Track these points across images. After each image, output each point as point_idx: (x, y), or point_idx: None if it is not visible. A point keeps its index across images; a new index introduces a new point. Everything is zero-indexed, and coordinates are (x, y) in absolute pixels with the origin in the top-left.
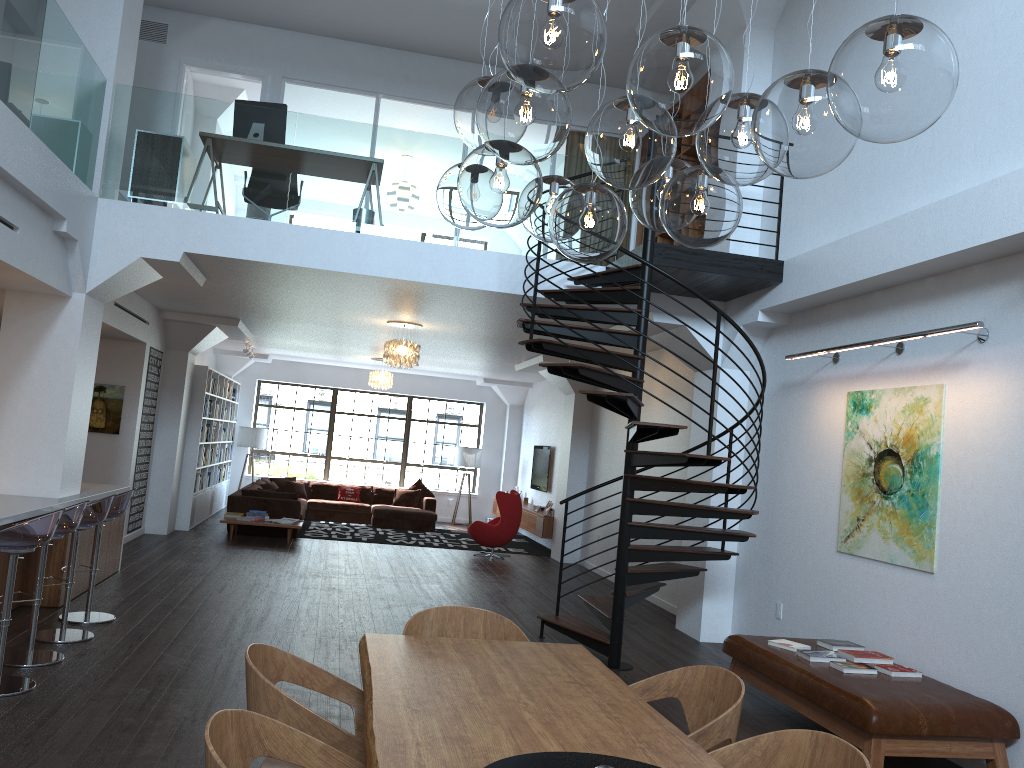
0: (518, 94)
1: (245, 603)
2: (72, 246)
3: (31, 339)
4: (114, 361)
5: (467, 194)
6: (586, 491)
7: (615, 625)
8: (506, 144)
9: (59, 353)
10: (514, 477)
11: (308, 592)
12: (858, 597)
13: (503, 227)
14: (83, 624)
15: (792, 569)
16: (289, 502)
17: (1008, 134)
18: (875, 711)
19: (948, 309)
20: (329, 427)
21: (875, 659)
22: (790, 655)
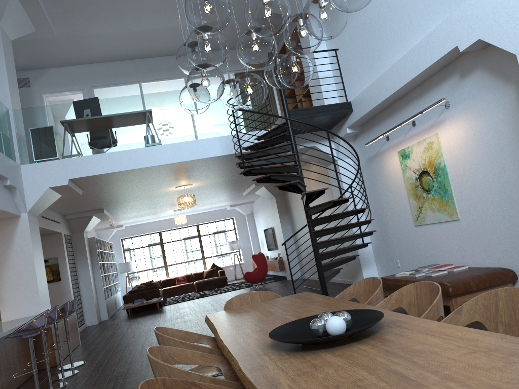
0: (201, 38)
1: (146, 338)
2: (14, 191)
3: (7, 241)
4: (48, 246)
5: (193, 91)
6: (292, 236)
7: (324, 292)
8: (203, 61)
9: (22, 244)
10: (258, 248)
11: (175, 325)
12: (430, 243)
13: (213, 101)
14: (71, 368)
15: (398, 242)
16: (153, 290)
17: (430, 12)
18: (449, 286)
19: (429, 98)
20: (162, 251)
21: (445, 267)
22: (406, 277)
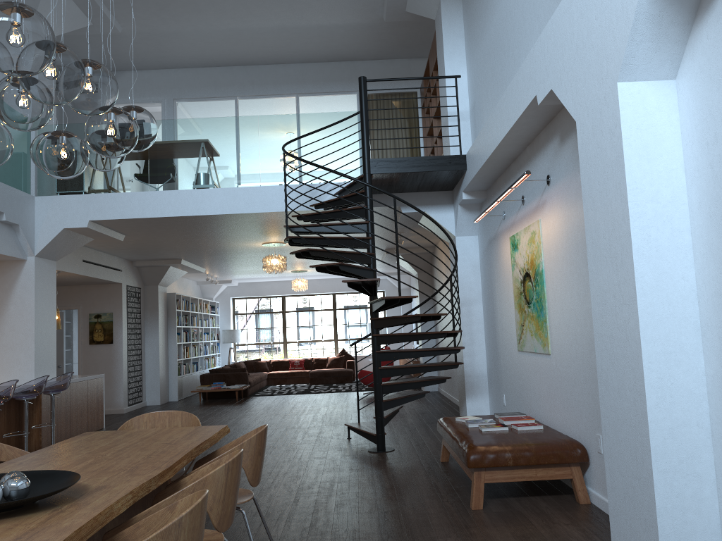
0: None
1: None
2: (17, 228)
3: (7, 289)
4: (104, 297)
5: None
6: (368, 335)
7: (377, 422)
8: None
9: (24, 295)
10: None
11: None
12: (528, 380)
13: None
14: None
15: (505, 369)
16: (239, 374)
17: None
18: (472, 452)
19: (536, 166)
20: (282, 322)
21: (520, 421)
22: (460, 425)
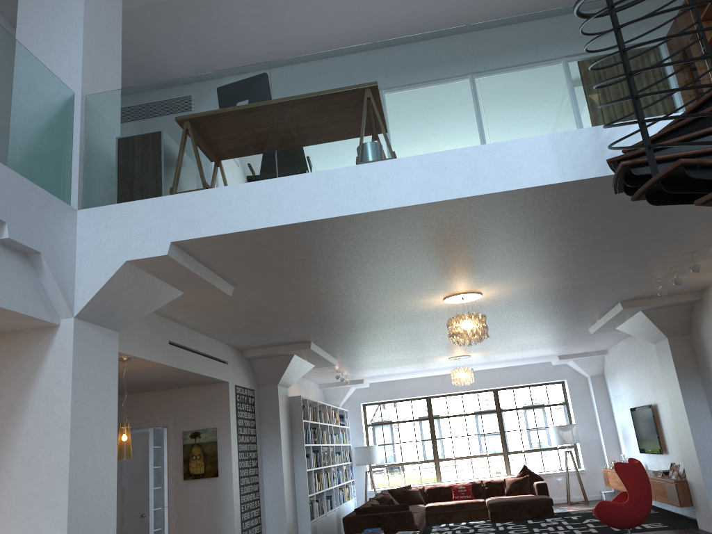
0: None
1: None
2: (38, 261)
3: (22, 384)
4: (204, 405)
5: None
6: None
7: None
8: None
9: (52, 394)
10: (616, 445)
11: None
12: None
13: None
14: None
15: None
16: (401, 514)
17: None
18: None
19: None
20: (430, 432)
21: None
22: None
